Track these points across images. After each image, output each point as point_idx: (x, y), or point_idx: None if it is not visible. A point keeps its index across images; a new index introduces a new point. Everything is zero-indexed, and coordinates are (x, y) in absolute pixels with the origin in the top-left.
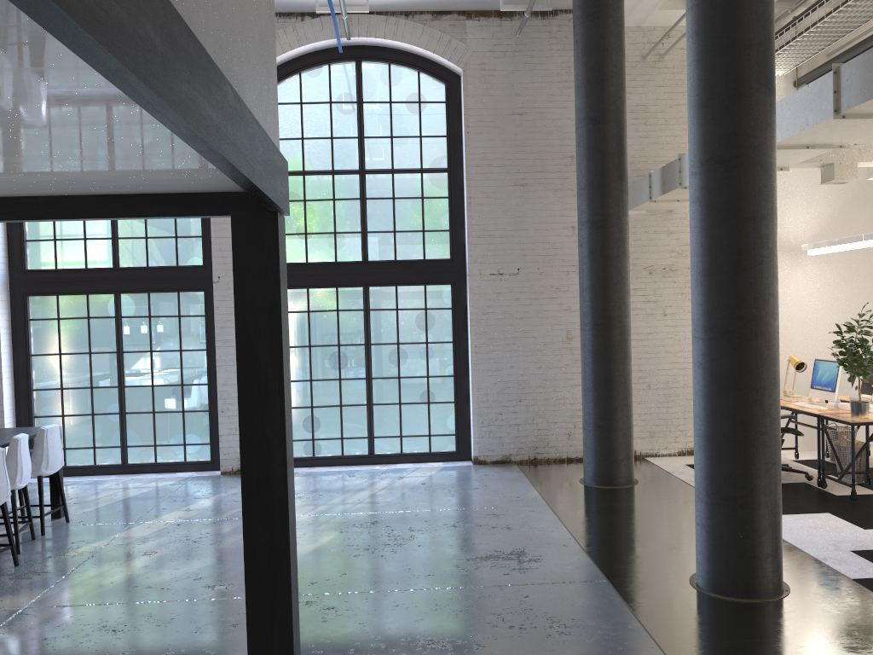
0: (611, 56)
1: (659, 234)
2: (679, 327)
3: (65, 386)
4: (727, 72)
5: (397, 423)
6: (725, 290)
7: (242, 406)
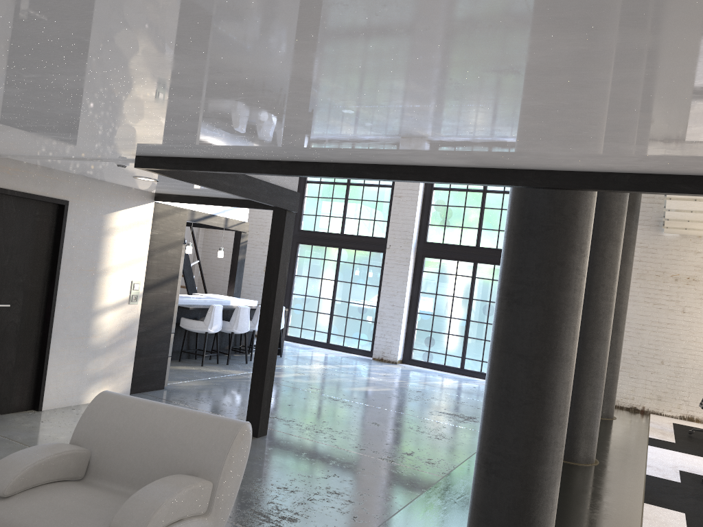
0: None
1: (687, 253)
2: (694, 323)
3: (307, 294)
4: None
5: (481, 352)
6: None
7: (265, 276)
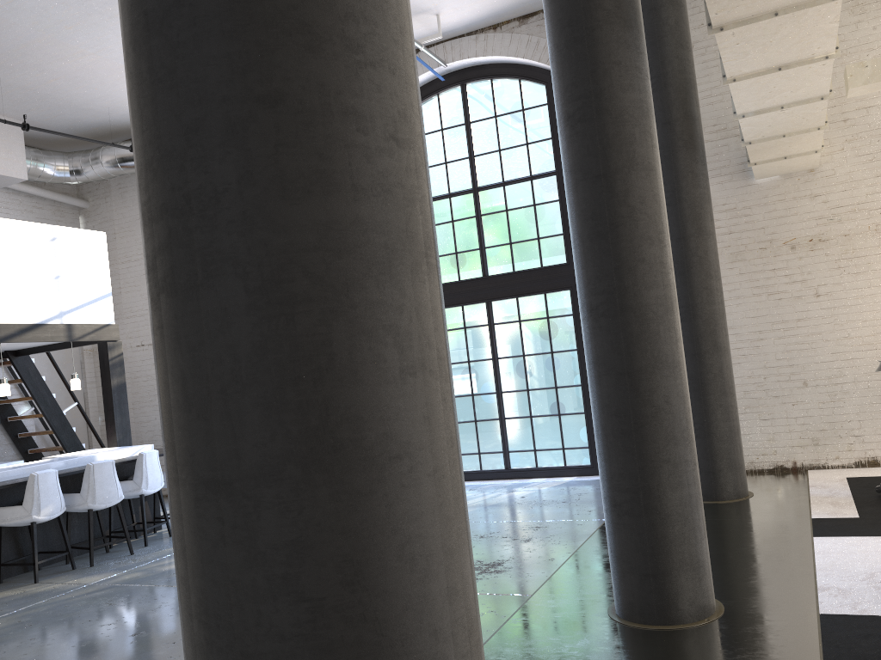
0: (660, 14)
1: (799, 201)
2: (839, 308)
3: None
4: (561, 18)
5: (530, 437)
6: (586, 262)
7: None
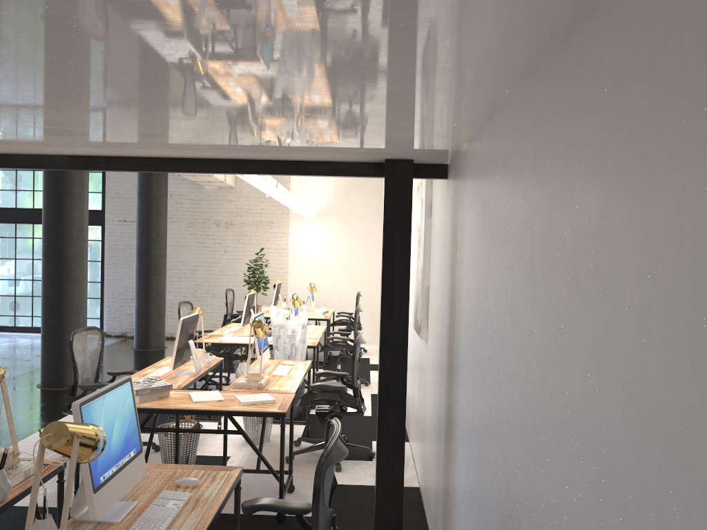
0: None
1: (224, 202)
2: (234, 259)
3: None
4: None
5: None
6: (45, 232)
7: None
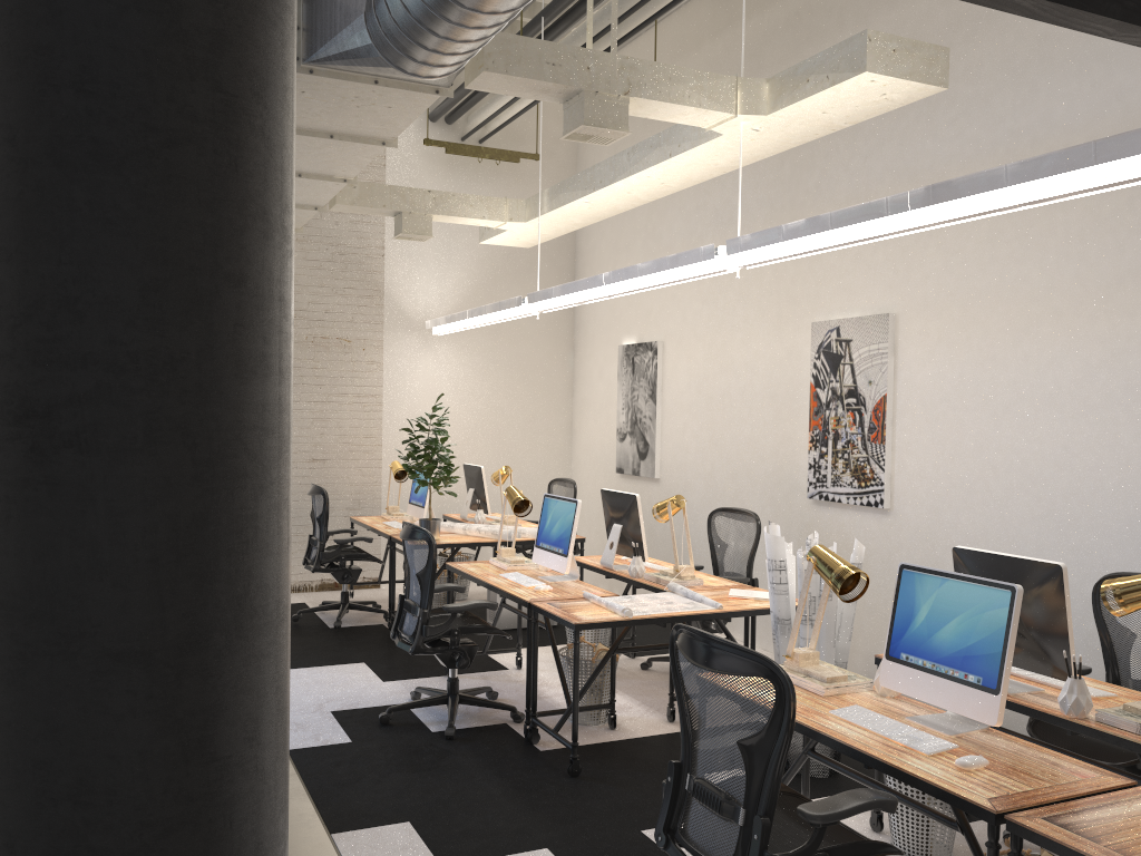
0: None
1: None
2: None
3: None
4: None
5: None
6: None
7: None
